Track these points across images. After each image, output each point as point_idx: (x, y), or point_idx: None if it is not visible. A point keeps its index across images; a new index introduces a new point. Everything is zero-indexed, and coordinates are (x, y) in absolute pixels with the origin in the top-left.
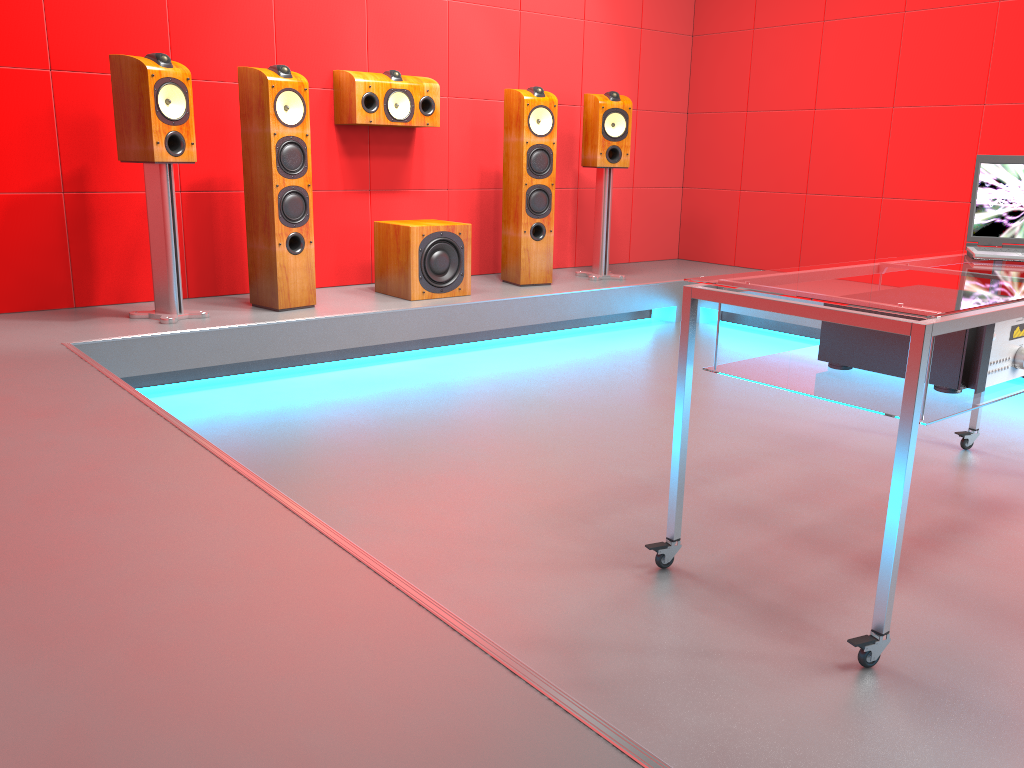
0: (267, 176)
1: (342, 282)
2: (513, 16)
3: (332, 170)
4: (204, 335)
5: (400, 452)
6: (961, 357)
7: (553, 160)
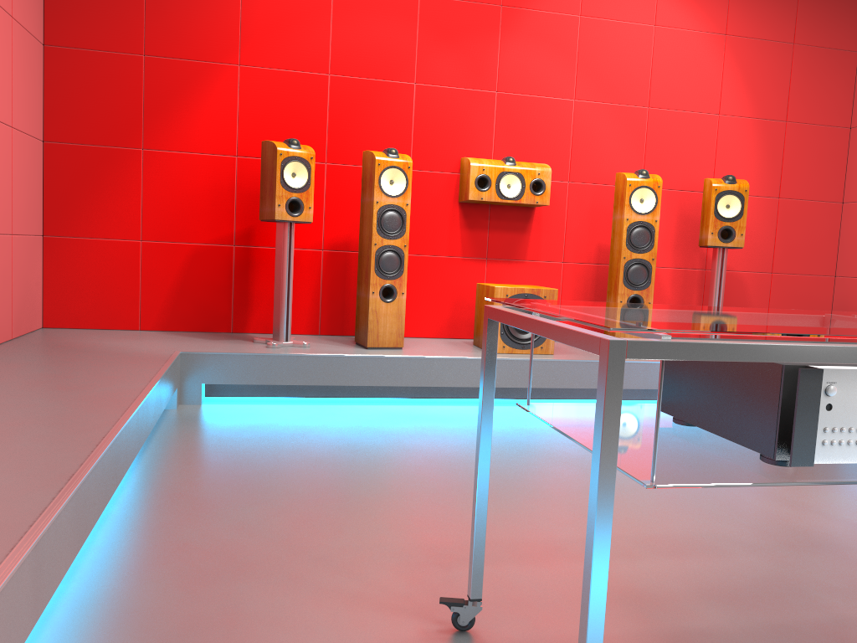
0: (369, 236)
1: (454, 335)
2: (640, 112)
3: (453, 240)
4: (287, 358)
5: (362, 473)
6: (777, 413)
7: (655, 236)
